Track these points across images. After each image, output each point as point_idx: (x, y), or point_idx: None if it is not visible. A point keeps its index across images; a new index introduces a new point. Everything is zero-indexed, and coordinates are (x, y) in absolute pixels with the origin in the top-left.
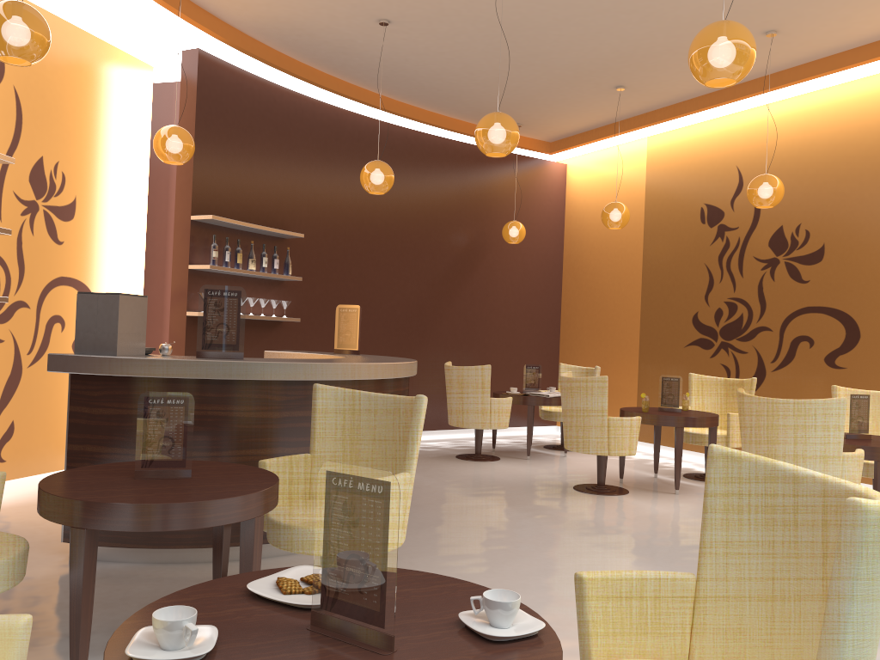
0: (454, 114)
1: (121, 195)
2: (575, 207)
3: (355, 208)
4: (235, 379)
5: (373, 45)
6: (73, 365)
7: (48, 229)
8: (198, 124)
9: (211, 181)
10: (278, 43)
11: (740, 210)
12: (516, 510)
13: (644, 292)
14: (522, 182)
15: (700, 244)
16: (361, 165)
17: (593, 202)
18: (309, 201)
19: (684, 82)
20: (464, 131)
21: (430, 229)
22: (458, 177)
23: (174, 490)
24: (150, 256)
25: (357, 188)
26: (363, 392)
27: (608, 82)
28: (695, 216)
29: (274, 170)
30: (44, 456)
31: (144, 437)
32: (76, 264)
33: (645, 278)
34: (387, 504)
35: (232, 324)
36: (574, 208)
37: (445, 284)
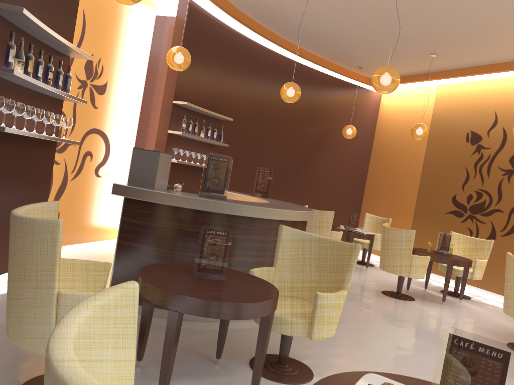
0: (324, 56)
1: (131, 82)
2: (384, 120)
3: (260, 106)
4: (224, 213)
5: (293, 10)
6: (128, 192)
7: (90, 99)
8: (183, 45)
9: (186, 81)
10: (236, 1)
11: (493, 137)
12: (355, 304)
13: (422, 178)
14: (355, 101)
15: (463, 154)
16: (267, 80)
17: (396, 119)
18: (236, 99)
19: (474, 56)
20: (328, 67)
21: (300, 123)
22: (320, 94)
23: (224, 291)
24: (139, 120)
25: (263, 94)
26: (310, 233)
27: (427, 50)
28: (462, 137)
29: (220, 78)
30: (72, 234)
31: (201, 253)
32: (103, 121)
33: (424, 169)
34: (505, 367)
35: (222, 178)
36: (383, 121)
37: (304, 157)
